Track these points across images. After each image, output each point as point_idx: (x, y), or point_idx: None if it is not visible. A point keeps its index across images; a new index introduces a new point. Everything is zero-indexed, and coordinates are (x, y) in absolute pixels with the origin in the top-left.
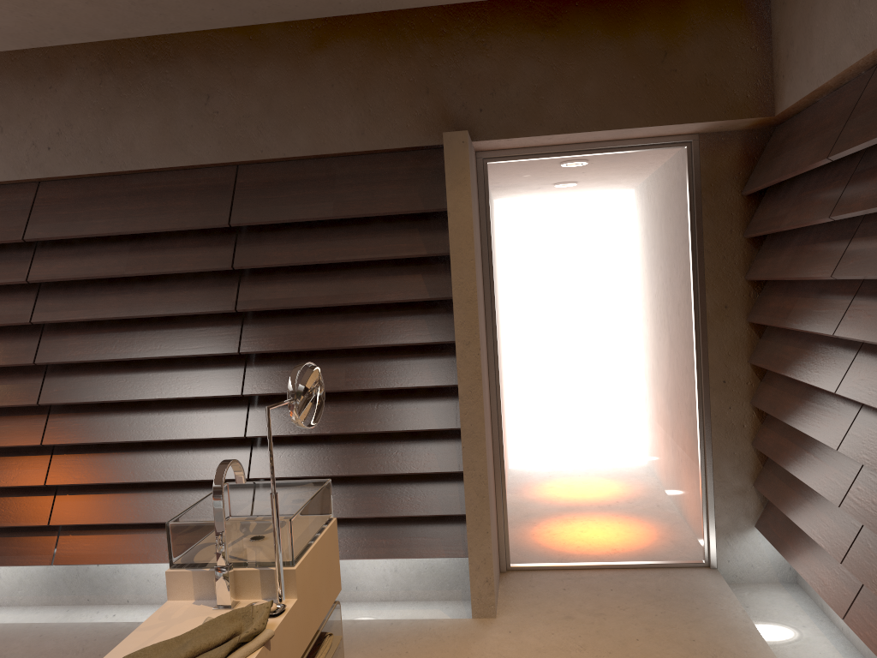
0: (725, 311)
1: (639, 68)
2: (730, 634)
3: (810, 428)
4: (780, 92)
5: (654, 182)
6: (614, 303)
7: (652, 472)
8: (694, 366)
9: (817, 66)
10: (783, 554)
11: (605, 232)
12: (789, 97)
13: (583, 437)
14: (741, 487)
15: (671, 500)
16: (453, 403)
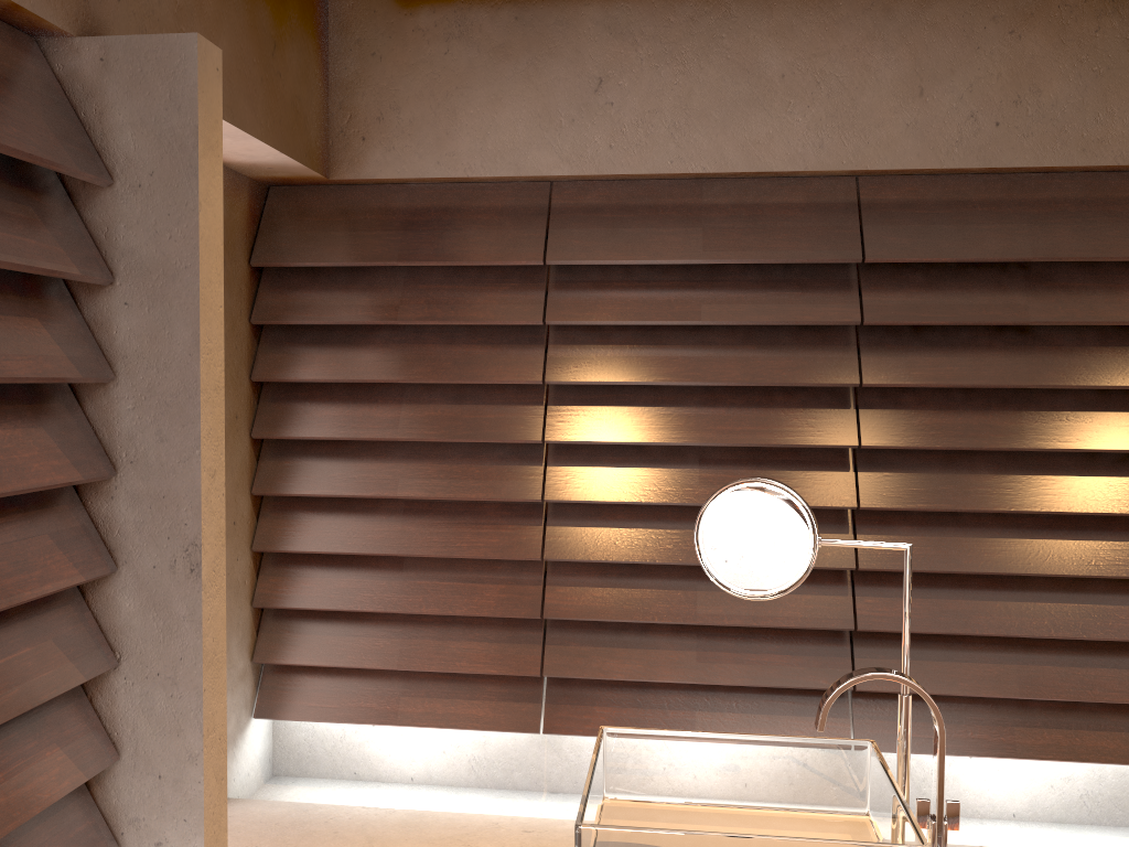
0: (237, 423)
1: (259, 49)
2: (419, 826)
3: (463, 548)
4: (352, 155)
5: None
6: None
7: None
8: None
9: (467, 154)
10: (364, 721)
11: None
12: (380, 167)
13: None
14: (243, 668)
15: None
16: (80, 617)
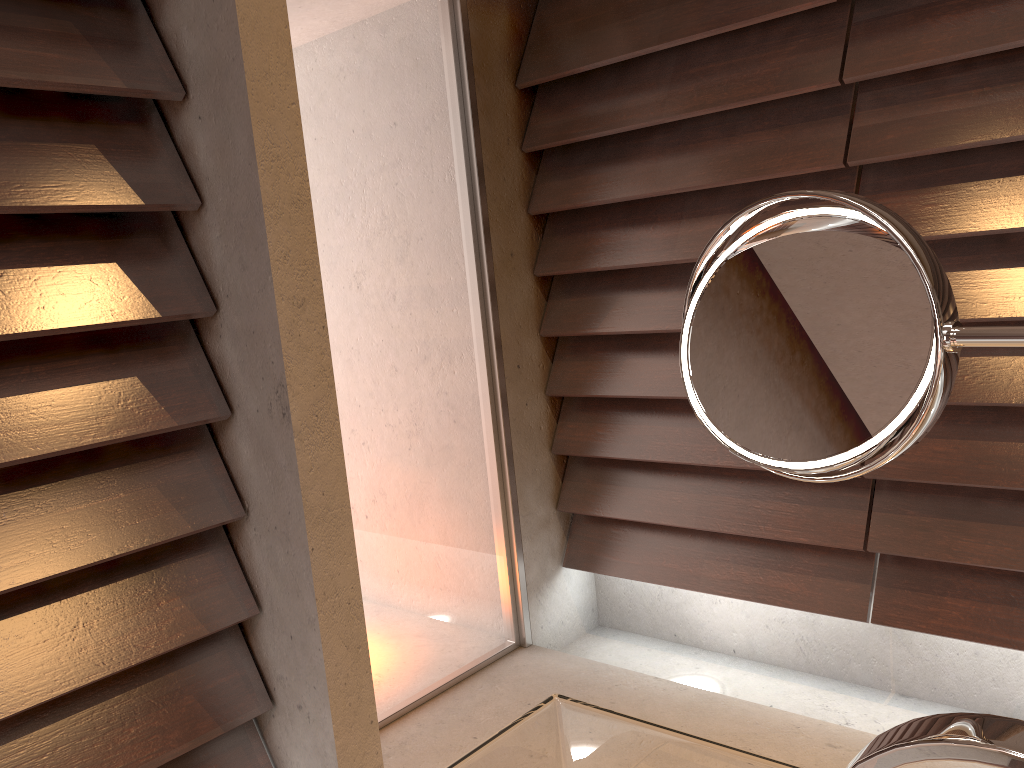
0: (512, 261)
1: None
2: (703, 713)
3: None
4: None
5: (414, 46)
6: (380, 249)
7: (449, 527)
8: (481, 348)
9: None
10: (665, 583)
11: (357, 120)
12: None
13: (358, 494)
14: (545, 516)
15: (474, 564)
16: (203, 464)
